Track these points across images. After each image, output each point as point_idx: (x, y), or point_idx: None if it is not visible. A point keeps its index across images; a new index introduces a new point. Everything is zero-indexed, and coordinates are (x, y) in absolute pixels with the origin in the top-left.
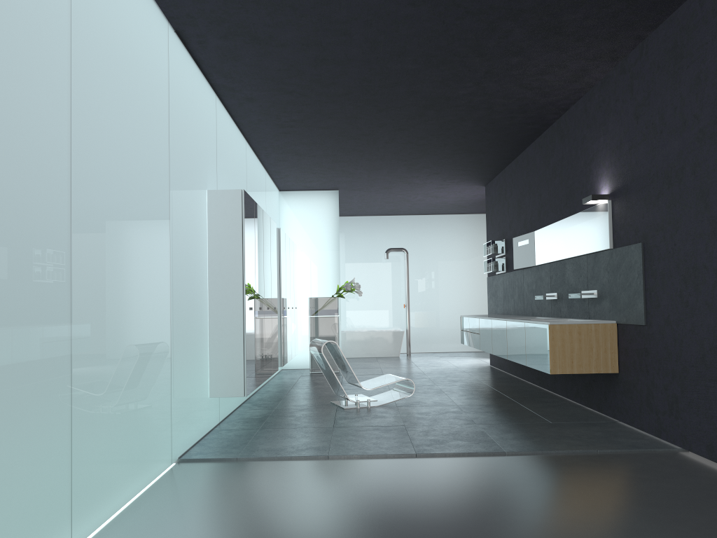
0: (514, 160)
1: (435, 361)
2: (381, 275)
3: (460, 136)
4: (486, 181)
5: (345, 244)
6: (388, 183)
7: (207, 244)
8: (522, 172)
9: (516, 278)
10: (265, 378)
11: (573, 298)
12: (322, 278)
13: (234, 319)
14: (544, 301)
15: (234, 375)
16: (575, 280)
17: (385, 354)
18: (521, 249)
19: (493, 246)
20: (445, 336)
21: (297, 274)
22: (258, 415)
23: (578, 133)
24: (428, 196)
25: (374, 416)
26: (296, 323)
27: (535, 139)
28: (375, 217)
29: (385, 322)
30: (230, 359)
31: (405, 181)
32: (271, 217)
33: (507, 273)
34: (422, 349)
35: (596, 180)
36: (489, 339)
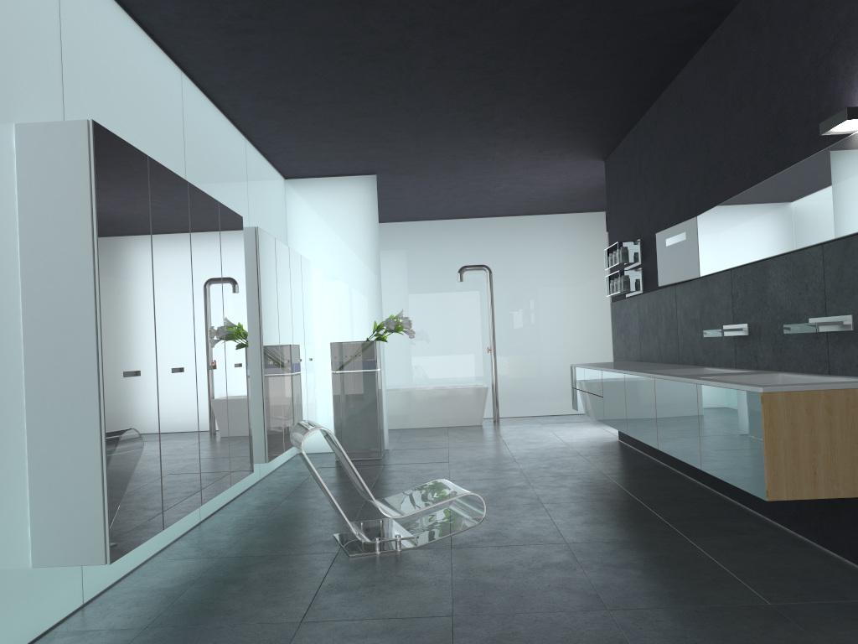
0: (654, 104)
1: (534, 432)
2: (454, 306)
3: (561, 47)
4: (606, 150)
5: (401, 262)
6: (451, 158)
7: (18, 241)
8: (670, 119)
9: (662, 301)
10: (203, 500)
11: (788, 333)
12: (355, 312)
13: (79, 400)
14: (719, 339)
15: (83, 518)
16: (793, 298)
17: (461, 422)
18: (671, 250)
19: (622, 252)
20: (550, 392)
21: (316, 306)
22: (177, 579)
23: (796, 3)
24: (518, 182)
25: (398, 581)
26: (312, 383)
27: (696, 51)
28: (443, 222)
29: (462, 374)
30: (73, 485)
31: (478, 155)
32: (263, 216)
33: (646, 294)
34: (517, 411)
35: (846, 85)
36: (620, 408)
